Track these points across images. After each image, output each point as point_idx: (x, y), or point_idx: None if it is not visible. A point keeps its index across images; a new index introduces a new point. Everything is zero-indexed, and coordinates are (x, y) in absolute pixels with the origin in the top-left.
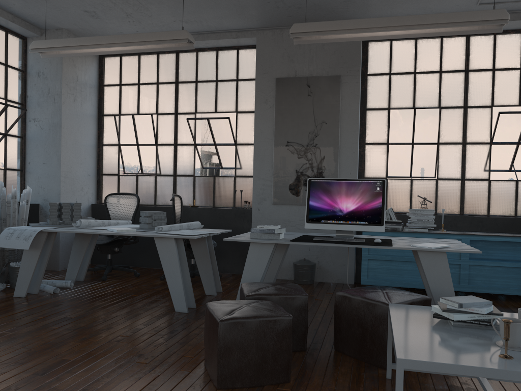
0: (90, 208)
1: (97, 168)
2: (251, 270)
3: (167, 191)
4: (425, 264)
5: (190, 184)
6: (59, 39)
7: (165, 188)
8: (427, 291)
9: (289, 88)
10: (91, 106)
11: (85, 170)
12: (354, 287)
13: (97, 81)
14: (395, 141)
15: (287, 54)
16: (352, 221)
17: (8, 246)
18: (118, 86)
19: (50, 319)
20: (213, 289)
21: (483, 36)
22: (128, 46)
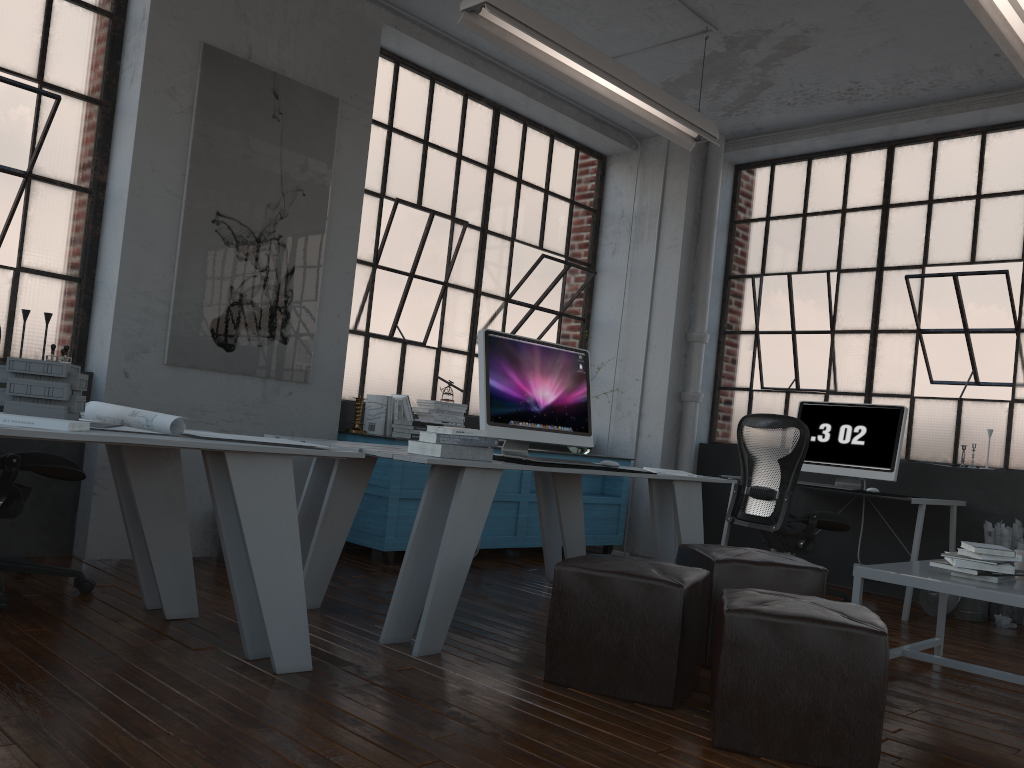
0: None
1: None
2: (461, 535)
3: None
4: (680, 503)
5: None
6: None
7: None
8: (567, 550)
9: (235, 82)
10: None
11: None
12: (346, 559)
13: None
14: (387, 264)
15: None
16: (552, 425)
17: None
18: None
19: None
20: (194, 601)
21: (513, 120)
22: None
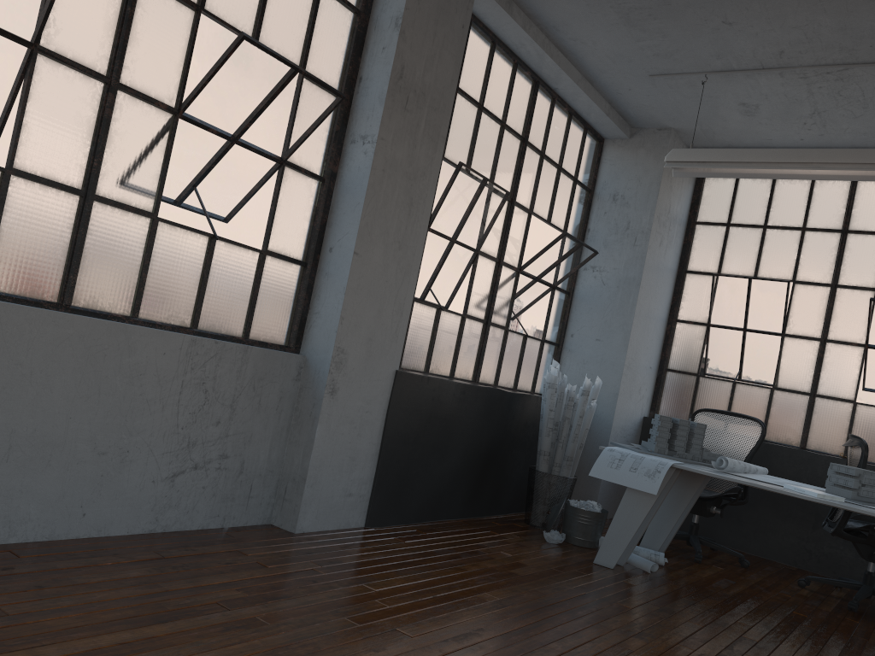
0: (640, 423)
1: (661, 357)
2: None
3: (792, 420)
4: None
5: (842, 416)
6: (722, 150)
7: (787, 413)
8: None
9: None
10: (673, 254)
11: (648, 360)
12: None
13: (687, 214)
14: None
15: None
16: None
17: (617, 481)
18: (723, 227)
19: (721, 634)
20: None
21: None
22: (868, 170)
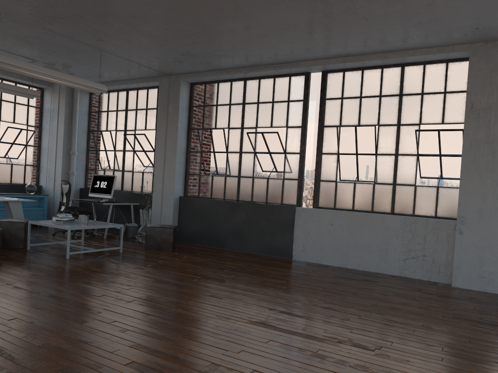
0: None
1: None
2: None
3: None
4: (12, 207)
5: None
6: None
7: None
8: None
9: None
10: None
11: None
12: None
13: None
14: None
15: None
16: None
17: None
18: None
19: None
20: None
21: None
22: None
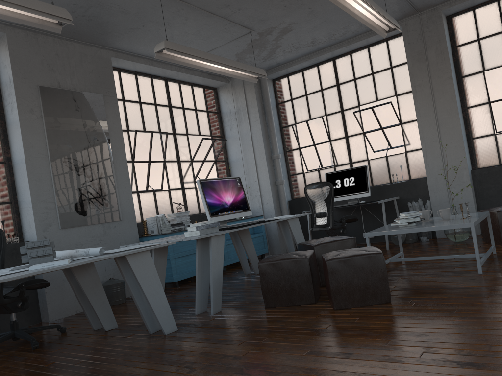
0: None
1: None
2: (216, 263)
3: None
4: (292, 227)
5: None
6: None
7: None
8: (250, 260)
9: (57, 99)
10: None
11: None
12: None
13: None
14: (138, 159)
15: (47, 62)
16: (235, 210)
17: None
18: None
19: None
20: (114, 321)
21: (173, 82)
22: None
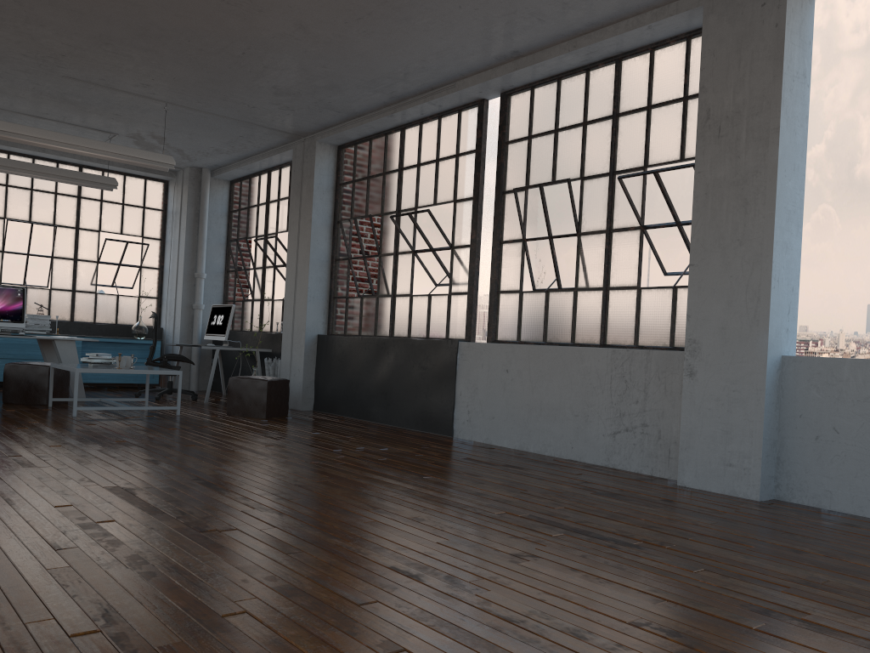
0: None
1: None
2: None
3: None
4: (60, 349)
5: None
6: None
7: None
8: None
9: None
10: None
11: None
12: None
13: None
14: (11, 250)
15: None
16: None
17: None
18: None
19: None
20: None
21: (93, 170)
22: None
